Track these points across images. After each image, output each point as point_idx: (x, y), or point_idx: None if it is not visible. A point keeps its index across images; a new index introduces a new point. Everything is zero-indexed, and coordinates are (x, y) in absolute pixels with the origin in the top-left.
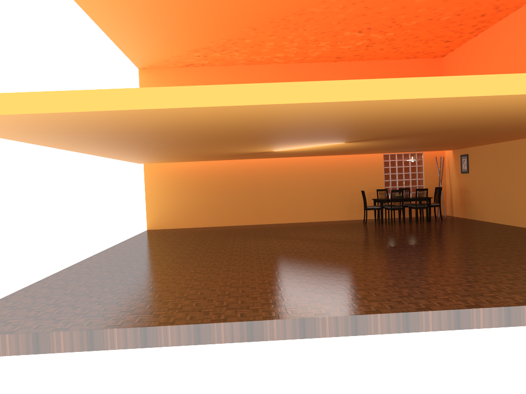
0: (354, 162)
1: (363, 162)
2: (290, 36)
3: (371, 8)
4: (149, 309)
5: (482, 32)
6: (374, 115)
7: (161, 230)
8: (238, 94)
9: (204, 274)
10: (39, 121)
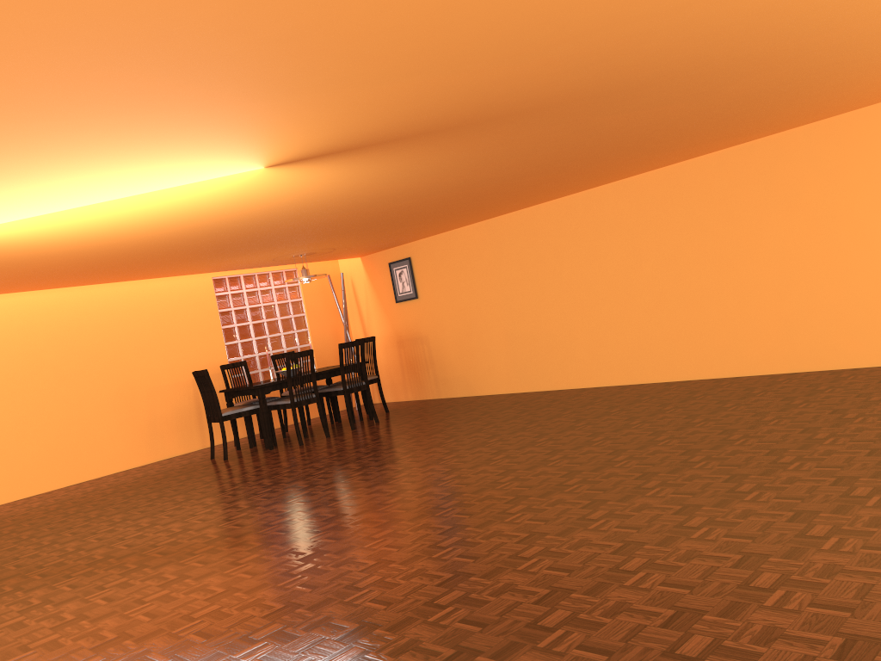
0: (142, 303)
1: (167, 301)
2: None
3: None
4: None
5: None
6: None
7: None
8: None
9: None
10: None
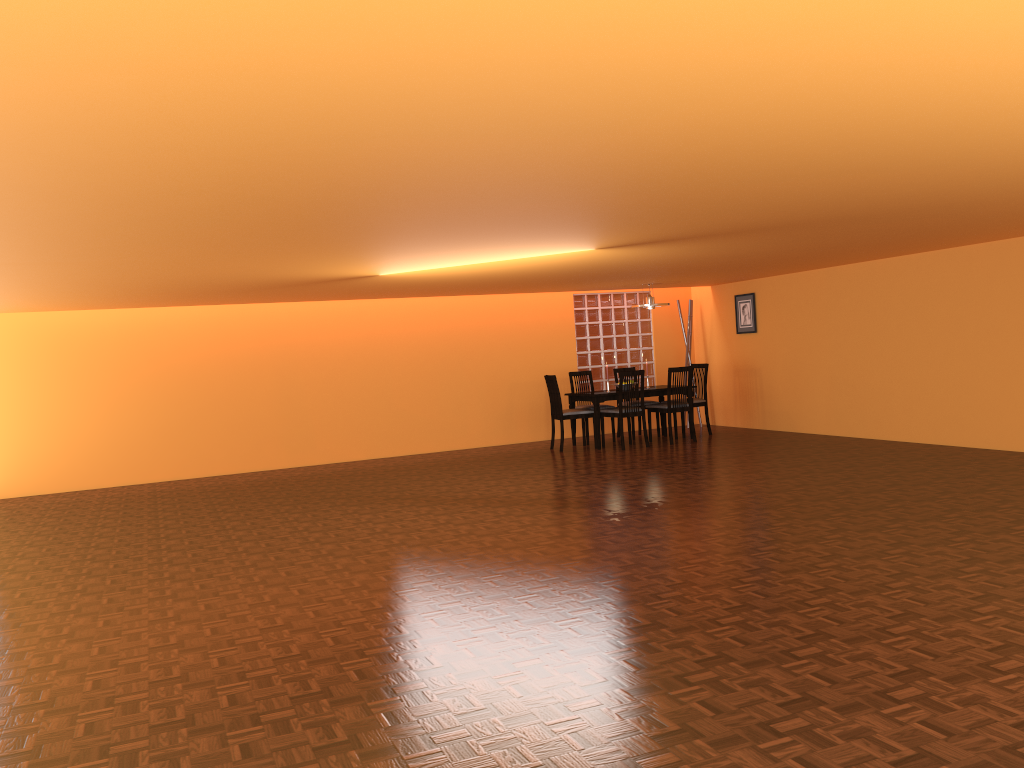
0: (513, 311)
1: (533, 312)
2: None
3: None
4: None
5: None
6: (969, 111)
7: (26, 500)
8: None
9: (331, 662)
10: None
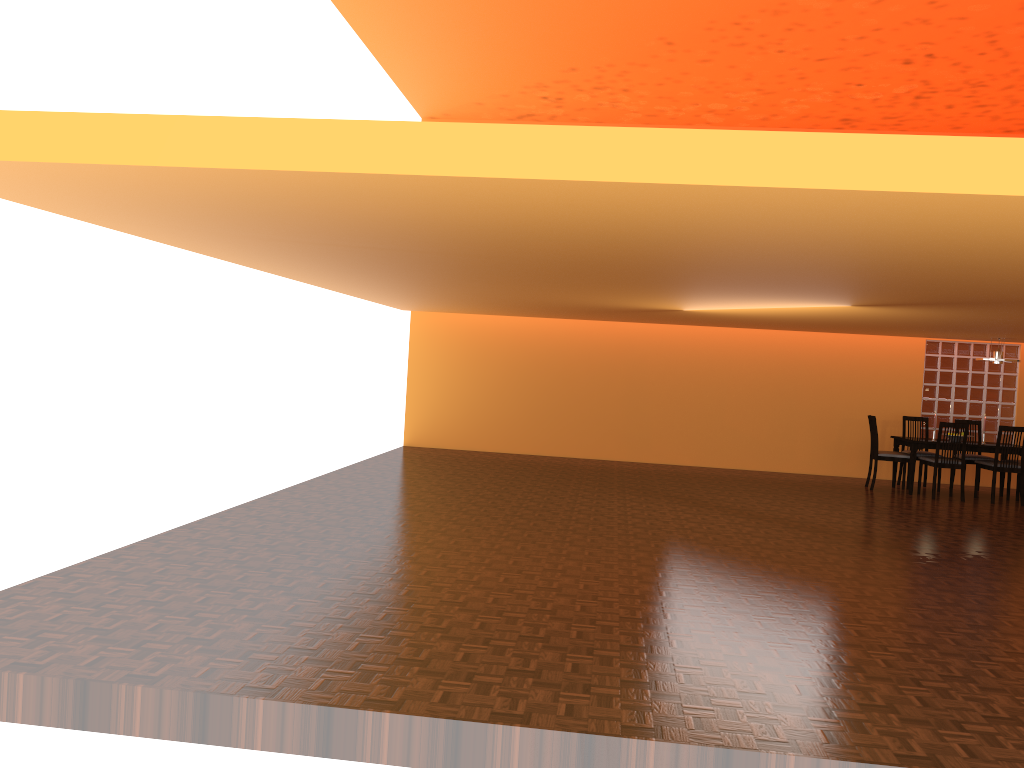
0: (856, 351)
1: (878, 353)
2: (746, 64)
3: (945, 7)
4: (354, 651)
5: None
6: (962, 240)
7: (431, 450)
8: (619, 152)
9: (498, 571)
10: (156, 189)
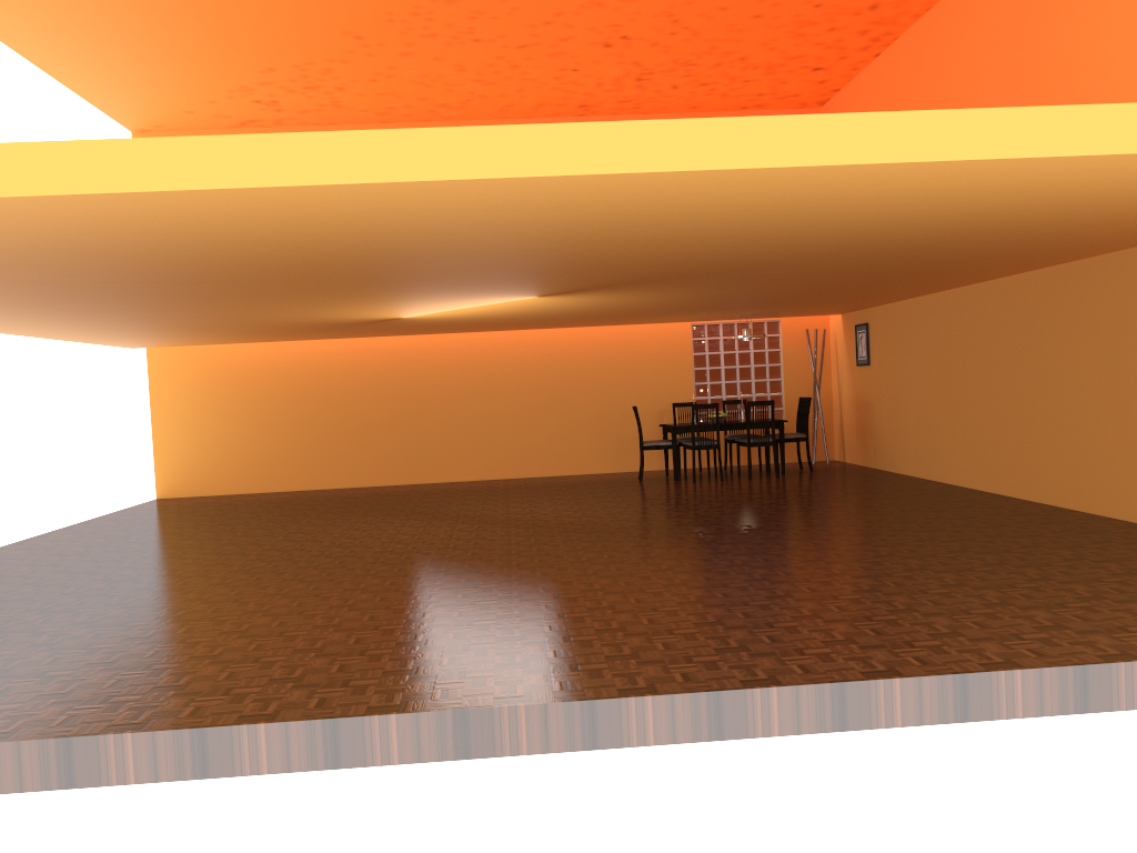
0: (626, 342)
1: (647, 342)
2: (450, 55)
3: None
4: None
5: (887, 46)
6: (460, 225)
7: (185, 500)
8: (20, 167)
9: (130, 608)
10: None
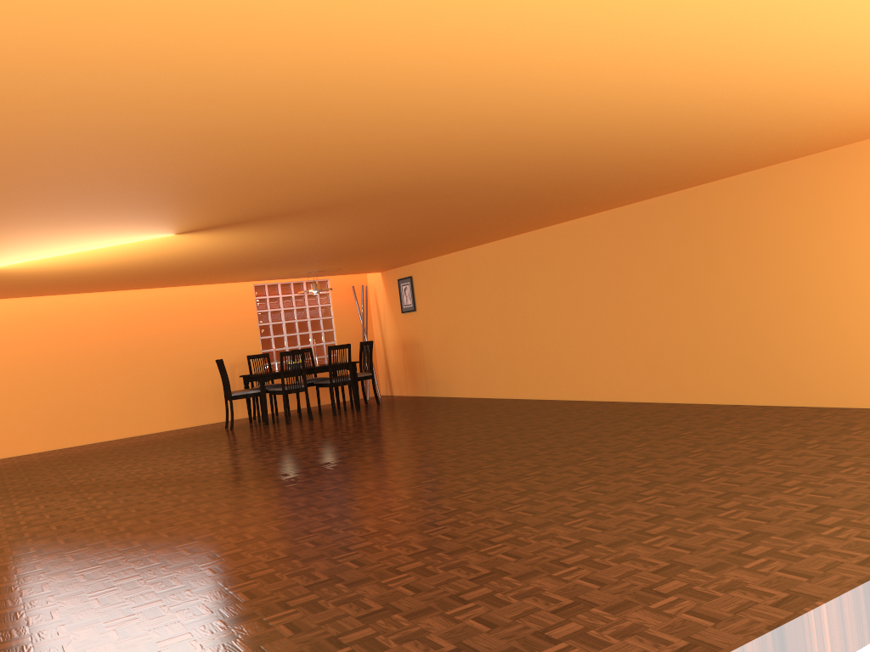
0: (194, 303)
1: (214, 302)
2: None
3: None
4: None
5: None
6: (283, 52)
7: None
8: None
9: None
10: None
